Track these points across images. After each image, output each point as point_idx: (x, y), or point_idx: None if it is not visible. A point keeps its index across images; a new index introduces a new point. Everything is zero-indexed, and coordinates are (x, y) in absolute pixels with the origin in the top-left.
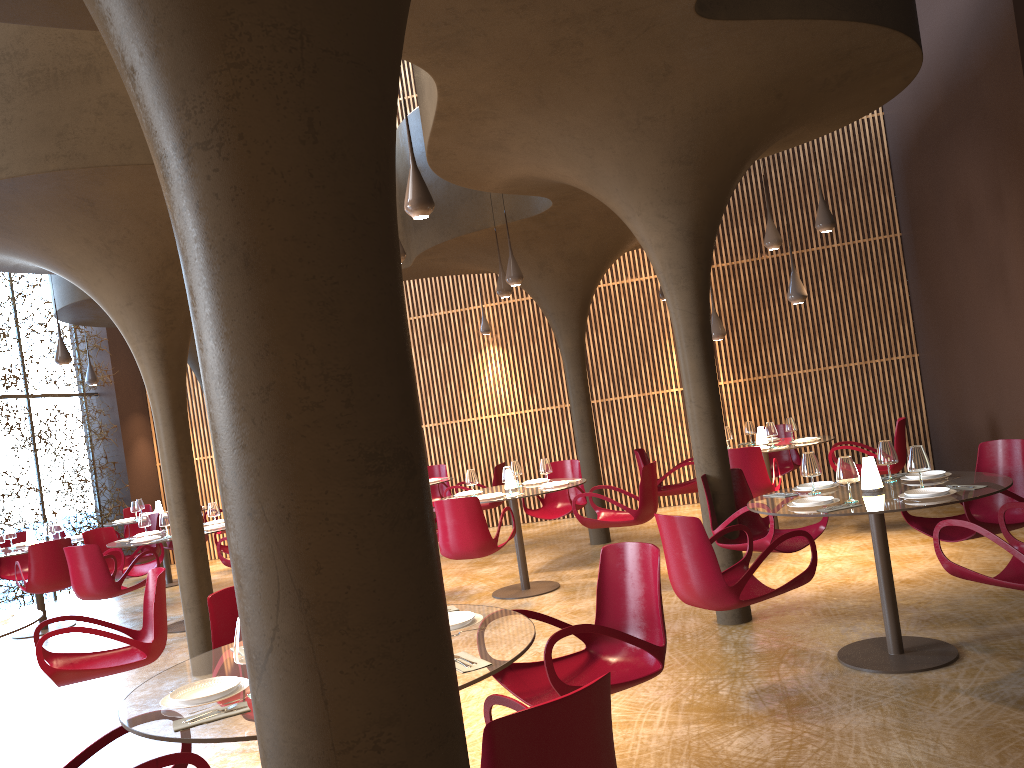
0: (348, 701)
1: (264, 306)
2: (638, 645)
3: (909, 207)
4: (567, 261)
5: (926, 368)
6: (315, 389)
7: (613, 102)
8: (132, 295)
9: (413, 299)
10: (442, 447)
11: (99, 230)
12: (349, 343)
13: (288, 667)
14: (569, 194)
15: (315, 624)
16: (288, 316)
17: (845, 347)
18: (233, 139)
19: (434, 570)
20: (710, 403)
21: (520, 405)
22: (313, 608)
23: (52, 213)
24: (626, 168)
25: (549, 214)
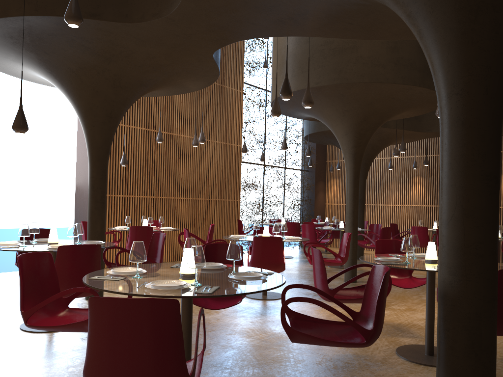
0: (470, 235)
1: (465, 134)
2: None
3: None
4: None
5: None
6: (475, 156)
7: None
8: (347, 131)
9: None
10: None
11: (342, 106)
12: (486, 146)
13: (455, 224)
14: None
15: (464, 214)
16: (471, 137)
17: None
18: (465, 93)
19: (498, 210)
20: None
21: None
22: (465, 210)
23: (328, 99)
24: None
25: None
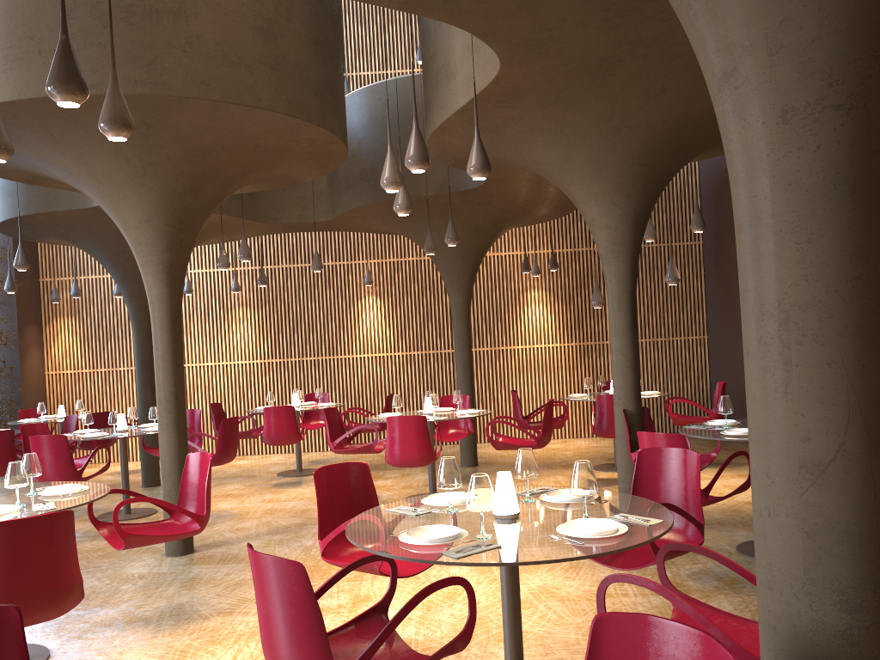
0: None
1: (861, 222)
2: (693, 522)
3: (715, 222)
4: (469, 231)
5: (714, 347)
6: None
7: (608, 110)
8: (152, 213)
9: (305, 249)
10: (319, 378)
11: (143, 152)
12: None
13: (849, 471)
14: (503, 177)
15: (873, 442)
16: (874, 231)
17: (654, 325)
18: (859, 106)
19: None
20: (633, 353)
21: (391, 348)
22: (873, 431)
23: None
24: (596, 162)
25: (474, 191)
